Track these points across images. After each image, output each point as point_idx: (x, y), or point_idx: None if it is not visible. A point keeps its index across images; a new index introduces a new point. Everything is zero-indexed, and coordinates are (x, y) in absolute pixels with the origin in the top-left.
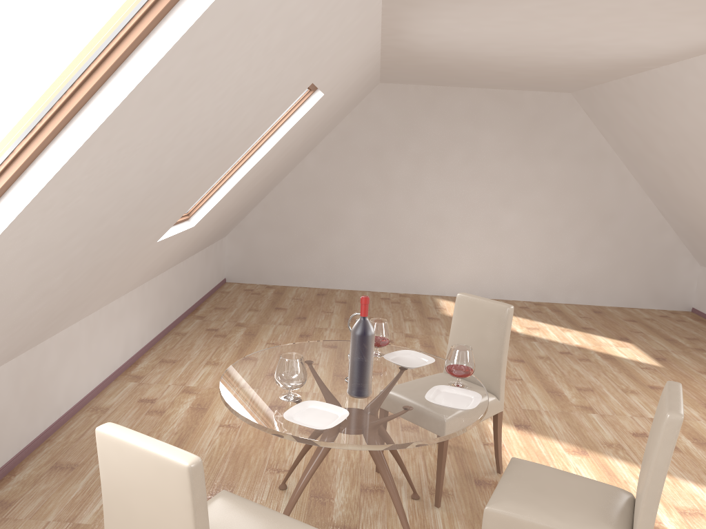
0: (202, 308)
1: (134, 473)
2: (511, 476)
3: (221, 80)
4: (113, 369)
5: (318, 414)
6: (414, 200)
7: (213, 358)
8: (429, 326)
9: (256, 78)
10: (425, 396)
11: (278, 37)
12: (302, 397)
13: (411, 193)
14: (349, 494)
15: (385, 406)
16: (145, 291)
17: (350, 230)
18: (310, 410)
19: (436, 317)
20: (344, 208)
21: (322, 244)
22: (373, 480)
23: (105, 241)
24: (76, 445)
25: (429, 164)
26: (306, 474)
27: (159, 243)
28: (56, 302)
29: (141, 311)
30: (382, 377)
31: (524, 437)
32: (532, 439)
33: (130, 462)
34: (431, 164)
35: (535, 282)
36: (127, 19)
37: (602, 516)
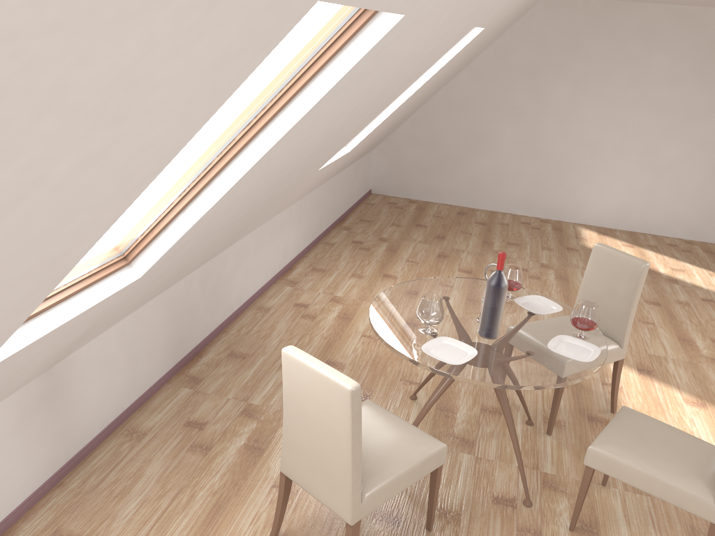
0: (348, 219)
1: (309, 386)
2: (618, 424)
3: (393, 60)
4: (273, 274)
5: (450, 350)
6: (568, 124)
7: (357, 271)
8: (567, 258)
9: (422, 46)
10: (548, 344)
11: (447, 15)
12: (438, 332)
13: (566, 116)
14: (470, 412)
15: (509, 349)
16: (301, 205)
17: (497, 151)
18: (444, 346)
19: (576, 248)
20: (493, 128)
21: (467, 163)
22: (493, 402)
23: (282, 181)
24: (246, 338)
25: (589, 86)
26: (435, 394)
27: (320, 170)
28: (239, 226)
29: (298, 223)
30: (510, 320)
31: (644, 382)
32: (652, 385)
33: (306, 378)
34: (592, 87)
35: (690, 219)
36: (327, 39)
37: (697, 471)
